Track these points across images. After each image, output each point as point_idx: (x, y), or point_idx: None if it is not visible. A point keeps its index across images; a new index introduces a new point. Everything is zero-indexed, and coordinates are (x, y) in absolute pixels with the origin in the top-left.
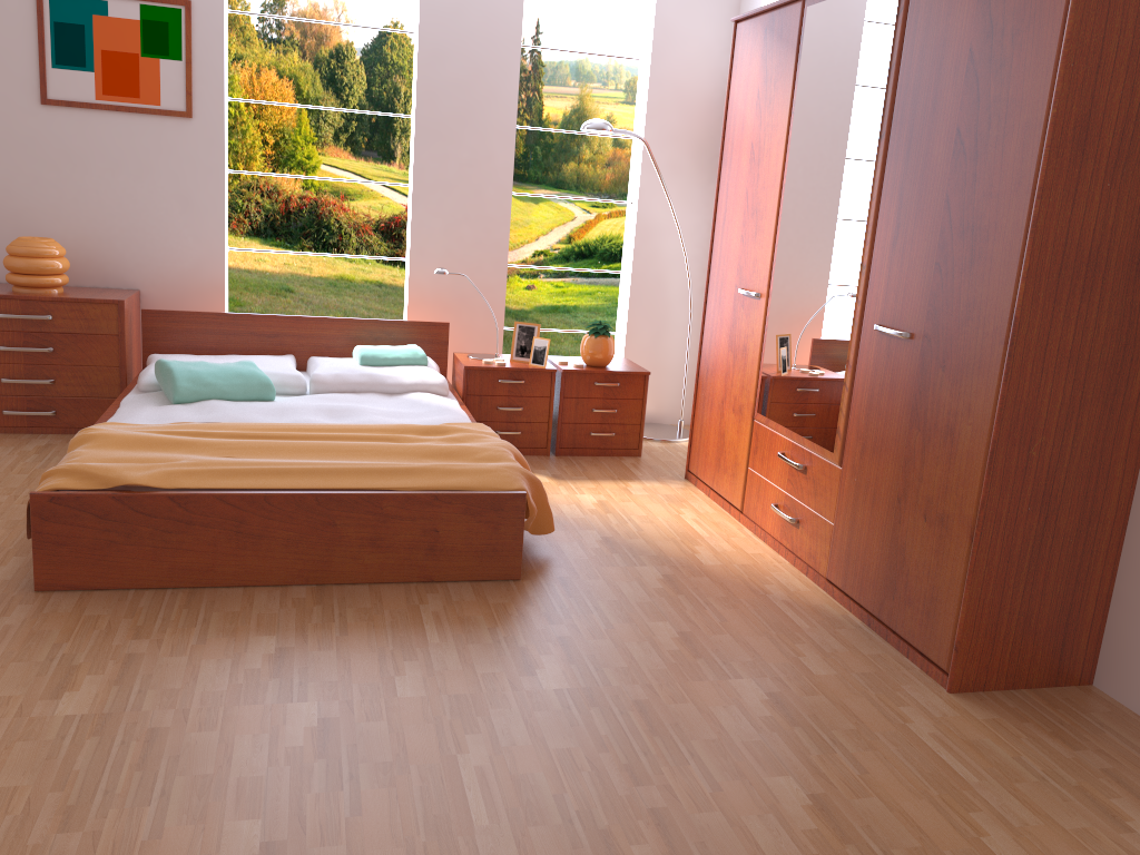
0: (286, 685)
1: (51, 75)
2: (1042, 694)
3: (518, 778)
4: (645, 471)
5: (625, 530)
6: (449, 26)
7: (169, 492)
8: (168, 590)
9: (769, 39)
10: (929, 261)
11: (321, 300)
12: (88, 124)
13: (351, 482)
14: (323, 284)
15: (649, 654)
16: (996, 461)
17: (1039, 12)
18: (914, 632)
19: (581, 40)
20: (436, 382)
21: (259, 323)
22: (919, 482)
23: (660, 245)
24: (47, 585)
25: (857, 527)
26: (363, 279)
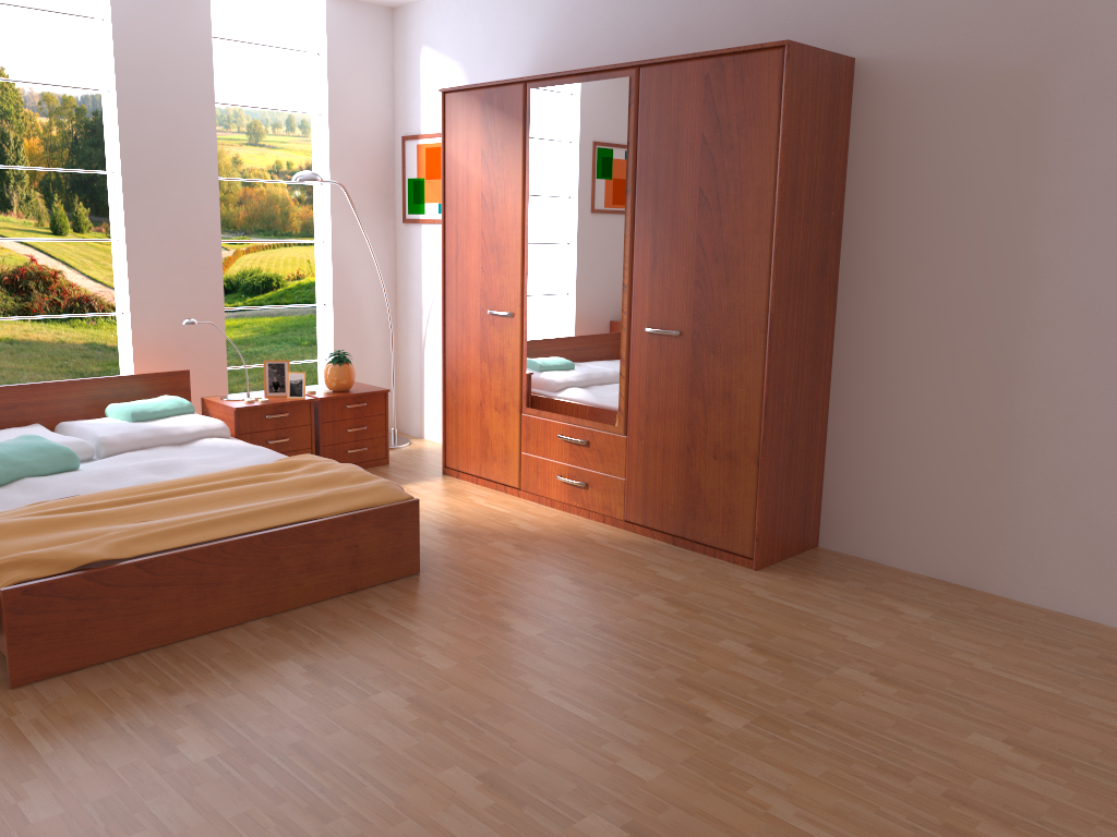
0: (349, 687)
1: None
2: (800, 558)
3: (582, 689)
4: (407, 475)
5: (448, 521)
6: (145, 85)
7: (135, 560)
8: (142, 654)
9: (489, 110)
10: (688, 280)
11: None
12: None
13: (280, 519)
14: None
15: (567, 596)
16: (769, 409)
17: (757, 116)
18: (718, 538)
19: None
20: (219, 426)
21: None
22: (705, 434)
23: (354, 277)
24: (24, 679)
25: (651, 476)
26: None
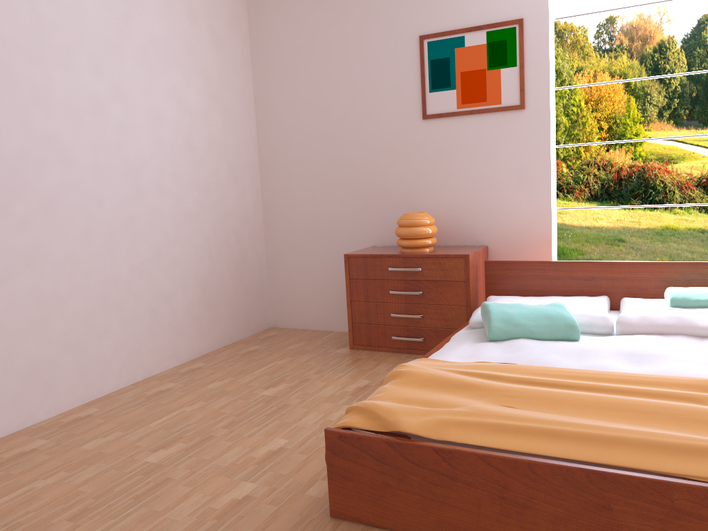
0: None
1: (428, 97)
2: None
3: None
4: None
5: None
6: None
7: (435, 444)
8: None
9: None
10: None
11: (648, 246)
12: (452, 127)
13: (632, 458)
14: (650, 234)
15: None
16: None
17: None
18: None
19: None
20: None
21: (577, 268)
22: None
23: None
24: (338, 513)
25: None
26: (686, 228)
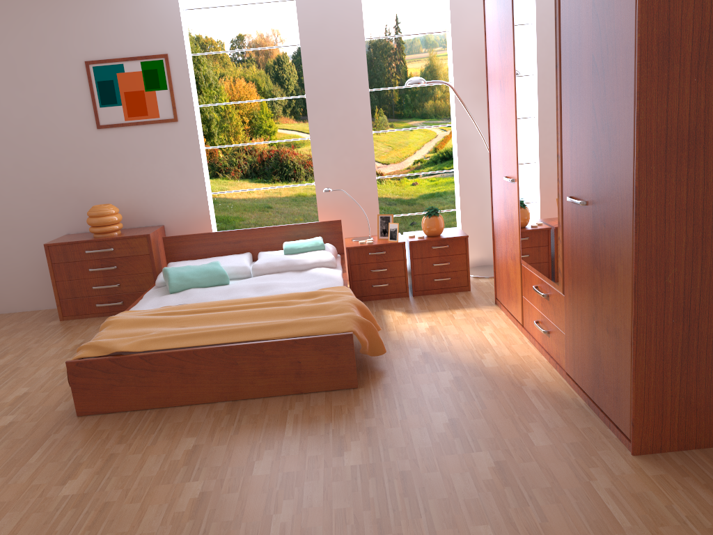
0: (190, 470)
1: (100, 111)
2: (708, 452)
3: (305, 530)
4: (469, 301)
5: (440, 346)
6: (318, 36)
7: (140, 354)
8: (147, 410)
9: (499, 8)
10: (589, 150)
11: (288, 210)
12: (123, 135)
13: (245, 337)
14: (288, 200)
15: (423, 436)
16: (639, 290)
17: None
18: (611, 411)
19: (425, 22)
20: (328, 260)
21: (228, 236)
22: (601, 306)
23: (475, 149)
24: (83, 412)
25: (576, 336)
26: (312, 194)
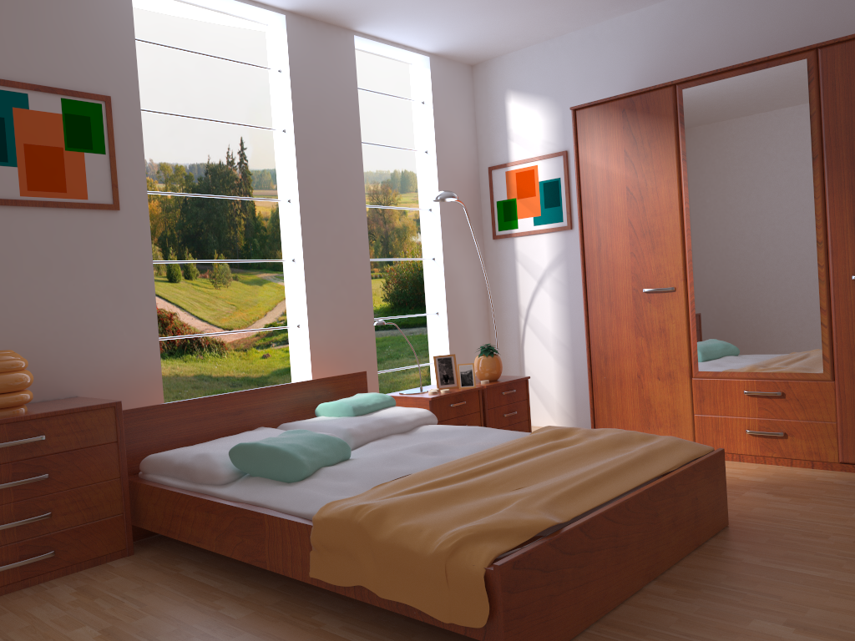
0: None
1: None
2: None
3: None
4: None
5: None
6: (313, 124)
7: (576, 523)
8: (589, 631)
9: (631, 116)
10: None
11: None
12: (13, 222)
13: (641, 474)
14: None
15: None
16: None
17: None
18: None
19: None
20: (428, 414)
21: (226, 402)
22: None
23: (459, 288)
24: None
25: None
26: None
